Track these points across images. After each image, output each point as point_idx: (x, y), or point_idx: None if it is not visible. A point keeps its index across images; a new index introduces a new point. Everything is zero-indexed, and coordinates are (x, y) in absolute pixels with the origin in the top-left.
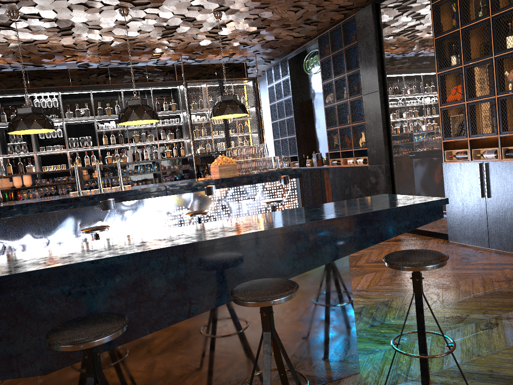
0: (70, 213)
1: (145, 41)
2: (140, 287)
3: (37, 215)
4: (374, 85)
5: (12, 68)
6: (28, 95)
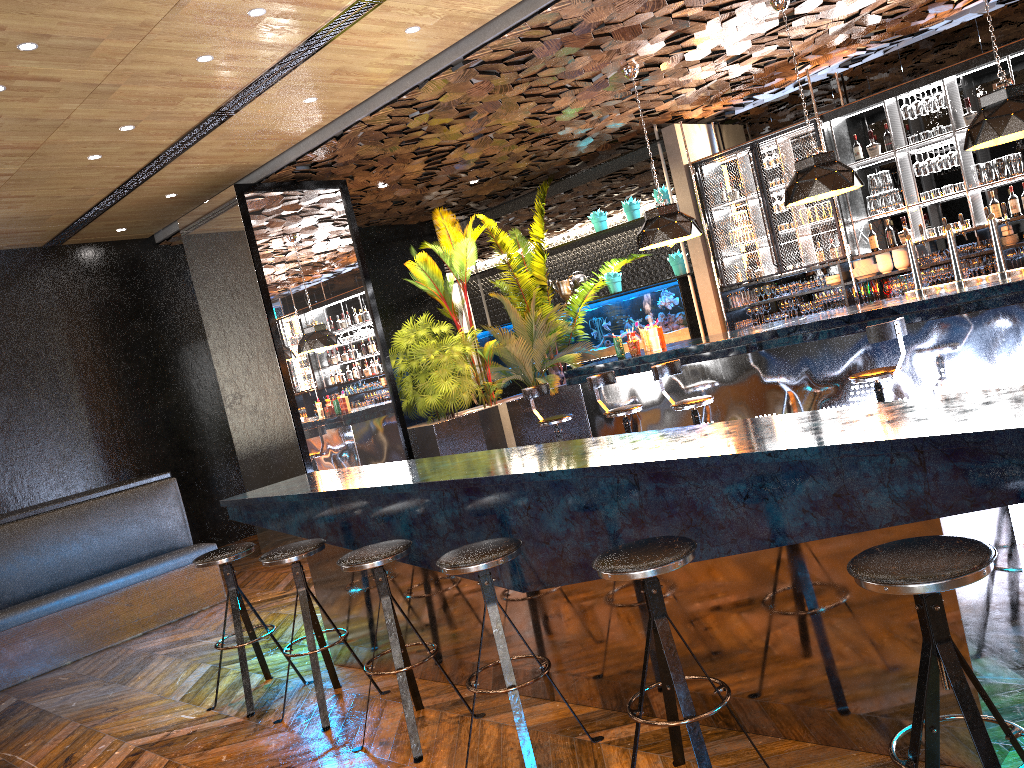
0: (866, 340)
1: None
2: (592, 513)
3: (816, 344)
4: None
5: (876, 53)
6: (899, 98)
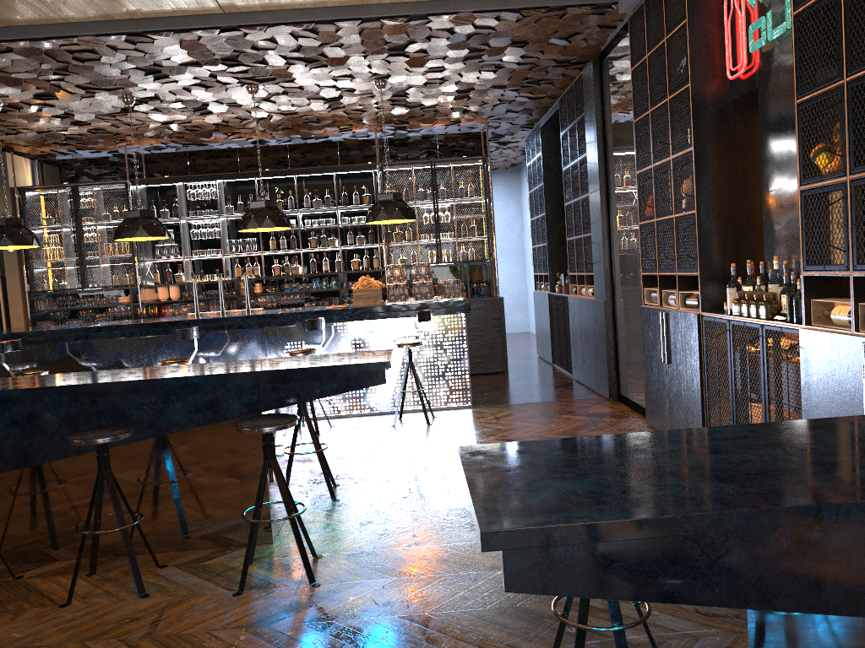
0: (165, 340)
1: (312, 114)
2: (33, 420)
3: (129, 340)
4: (596, 181)
5: (172, 148)
6: (185, 184)
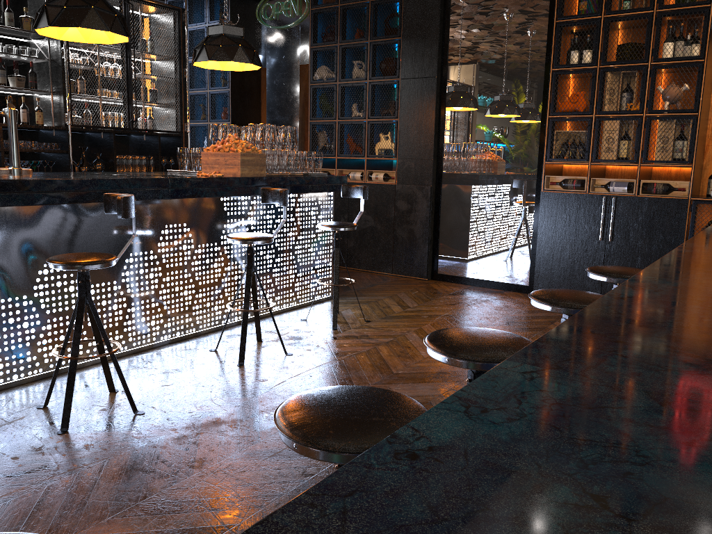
0: None
1: None
2: None
3: None
4: (428, 68)
5: None
6: None
